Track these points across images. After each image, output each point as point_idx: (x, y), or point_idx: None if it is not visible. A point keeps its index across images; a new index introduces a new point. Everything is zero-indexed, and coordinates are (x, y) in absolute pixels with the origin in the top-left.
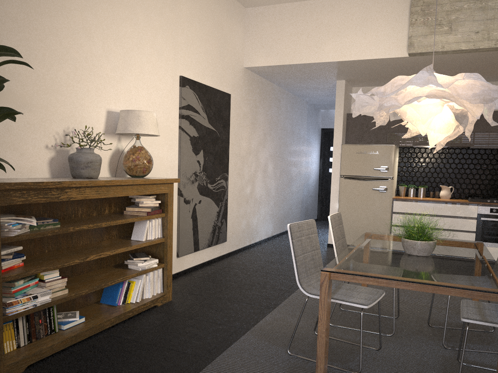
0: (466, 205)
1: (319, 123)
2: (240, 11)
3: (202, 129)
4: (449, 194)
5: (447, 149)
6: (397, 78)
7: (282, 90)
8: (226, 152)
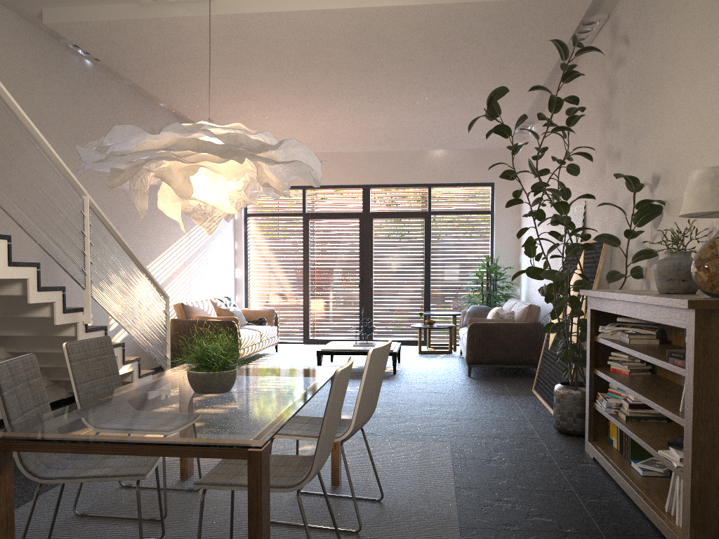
0: None
1: None
2: None
3: None
4: None
5: None
6: None
7: None
8: None
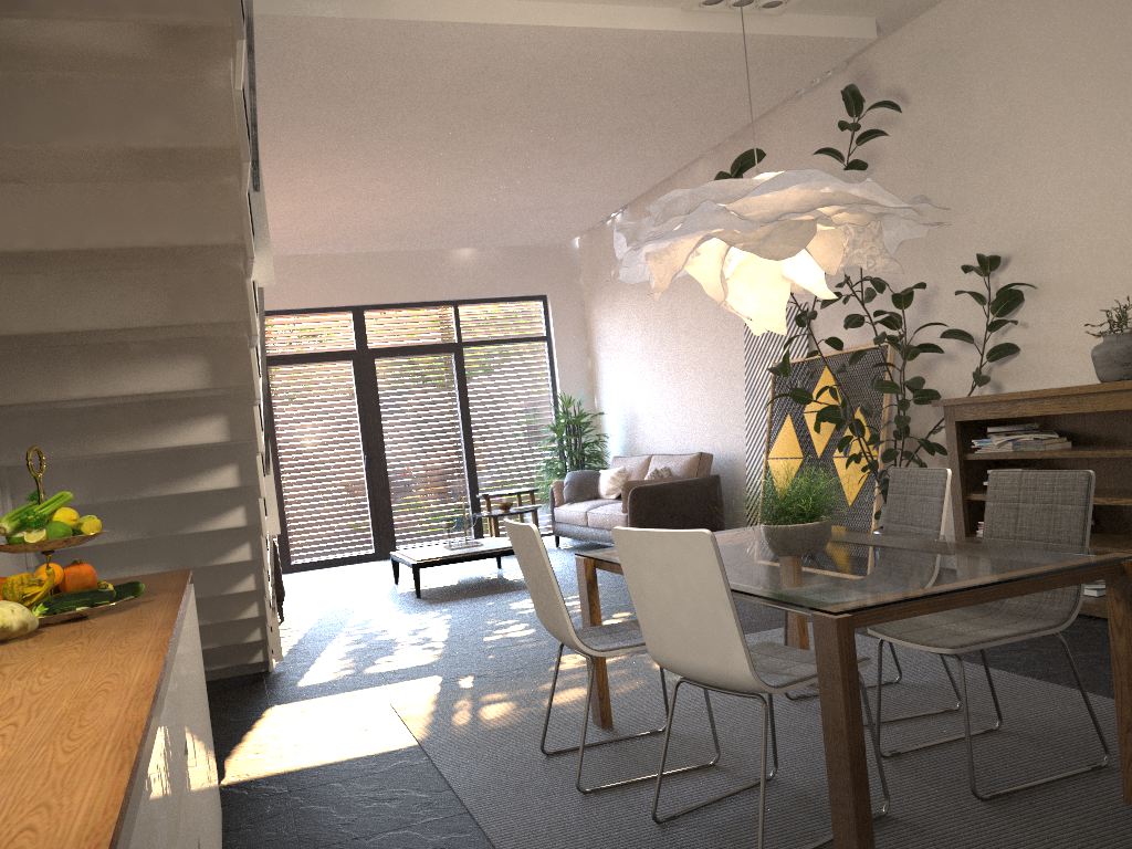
0: None
1: None
2: None
3: None
4: None
5: None
6: None
7: None
8: None
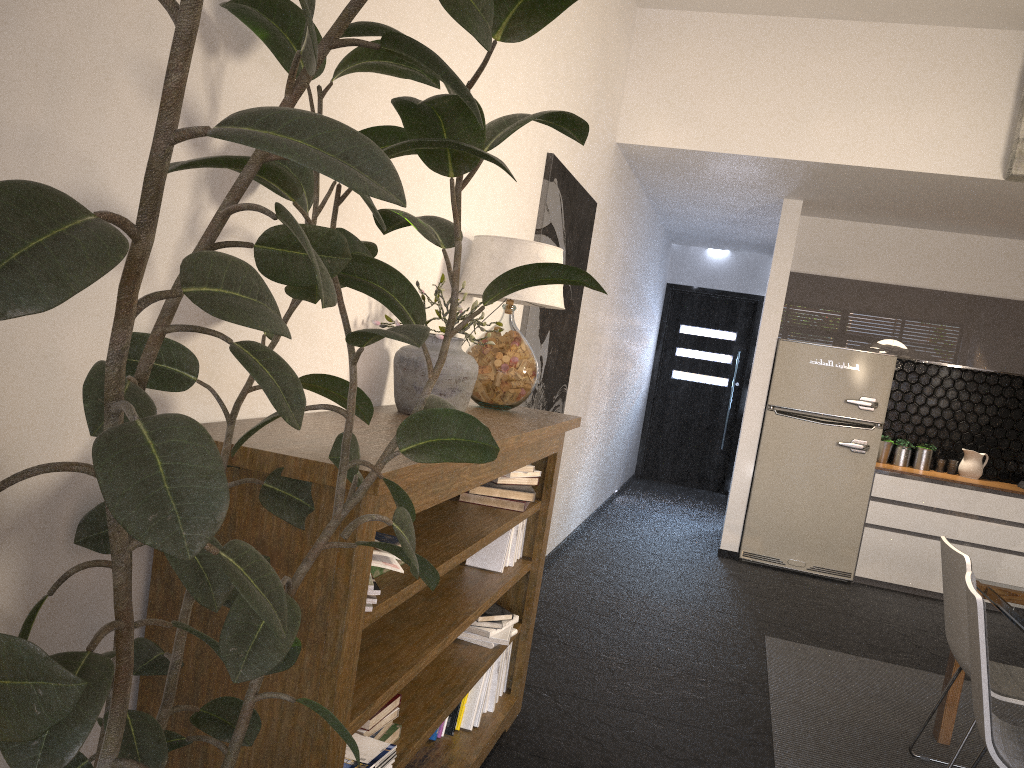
0: None
1: (666, 272)
2: (631, 14)
3: None
4: (980, 469)
5: (983, 374)
6: None
7: (645, 198)
8: (573, 335)
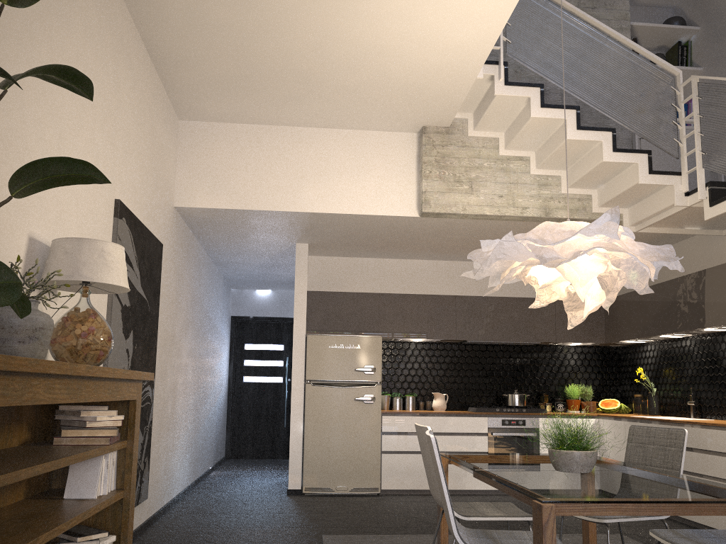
0: (474, 417)
1: (230, 308)
2: (175, 123)
3: (134, 295)
4: (444, 404)
5: (435, 344)
6: (549, 224)
7: (204, 251)
8: (154, 338)
